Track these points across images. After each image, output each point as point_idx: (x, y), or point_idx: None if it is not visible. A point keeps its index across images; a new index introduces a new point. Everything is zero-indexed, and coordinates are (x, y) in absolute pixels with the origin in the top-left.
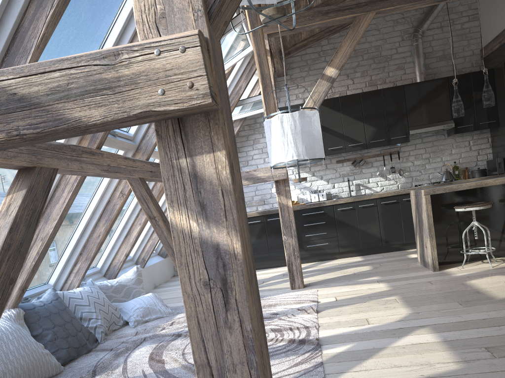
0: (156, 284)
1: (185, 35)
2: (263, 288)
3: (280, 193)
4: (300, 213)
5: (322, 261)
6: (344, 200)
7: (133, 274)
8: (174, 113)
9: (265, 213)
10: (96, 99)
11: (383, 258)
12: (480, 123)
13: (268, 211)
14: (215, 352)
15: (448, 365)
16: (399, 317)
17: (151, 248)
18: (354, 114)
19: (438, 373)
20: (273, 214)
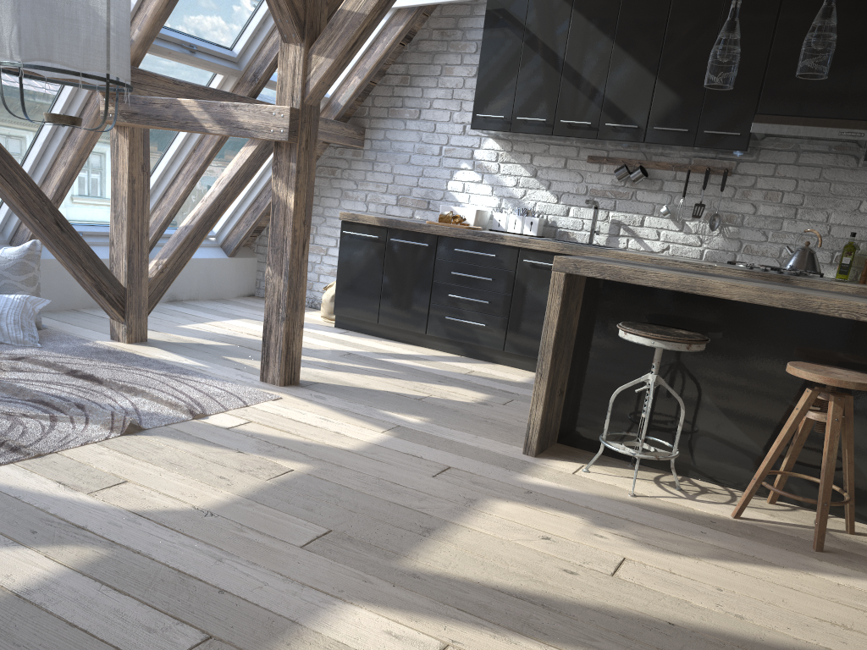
0: (179, 297)
1: None
2: (245, 361)
3: (279, 172)
4: (452, 245)
5: (467, 358)
6: (544, 244)
7: (17, 252)
8: None
9: (391, 224)
10: None
11: None
12: None
13: (395, 223)
14: None
15: None
16: (159, 507)
17: (156, 225)
18: (642, 52)
19: None
20: (404, 232)
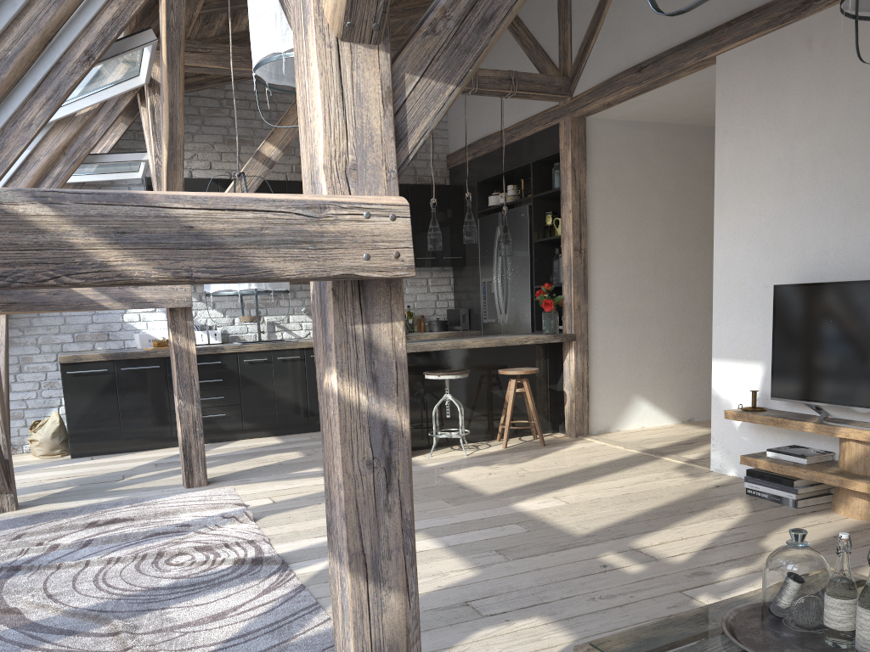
0: None
1: (397, 204)
2: (131, 487)
3: (177, 329)
4: None
5: (213, 443)
6: (256, 346)
7: None
8: (369, 278)
9: (118, 357)
10: (294, 251)
11: (314, 441)
12: (444, 257)
13: (122, 355)
14: (371, 538)
15: (464, 572)
16: None
17: None
18: None
19: (456, 582)
20: (132, 360)
